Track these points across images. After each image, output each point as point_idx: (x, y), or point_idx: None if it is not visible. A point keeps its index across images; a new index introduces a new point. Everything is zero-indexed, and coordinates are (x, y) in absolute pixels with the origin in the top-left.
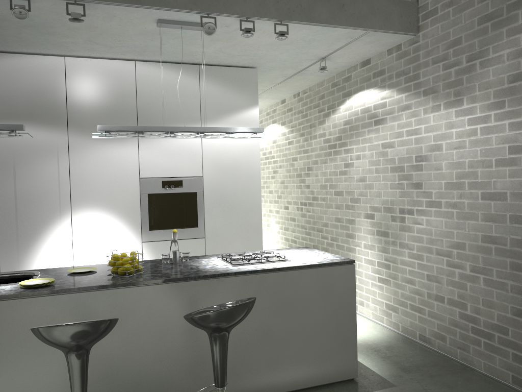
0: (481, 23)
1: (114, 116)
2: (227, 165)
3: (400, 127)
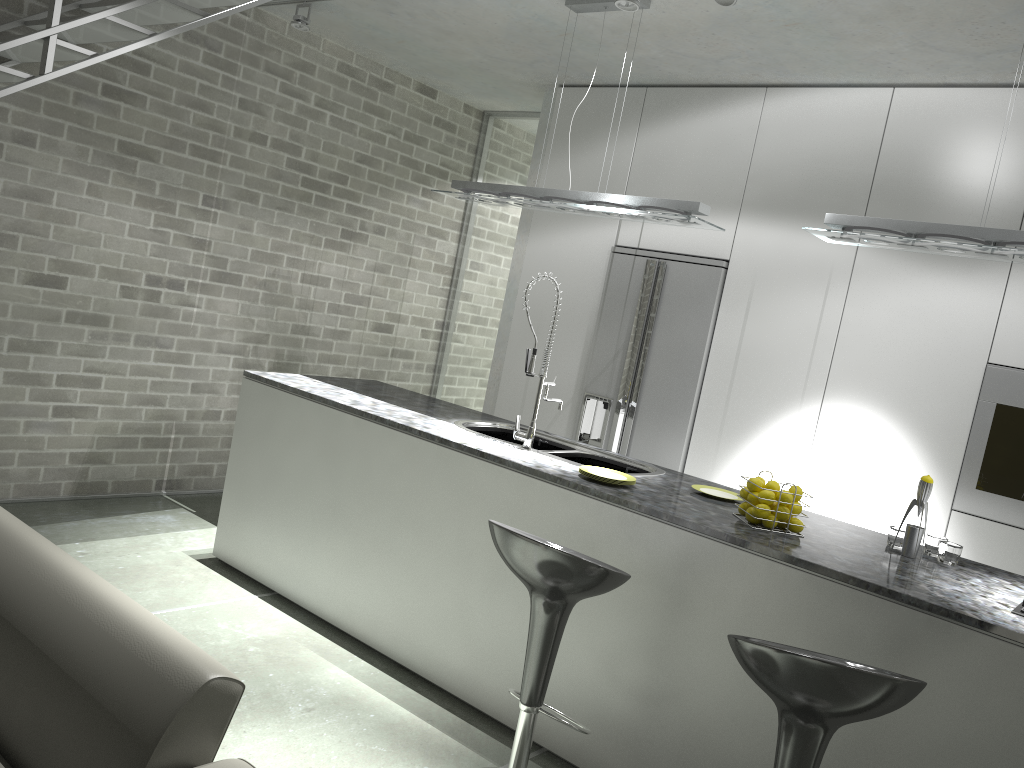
0: None
1: (966, 216)
2: None
3: None
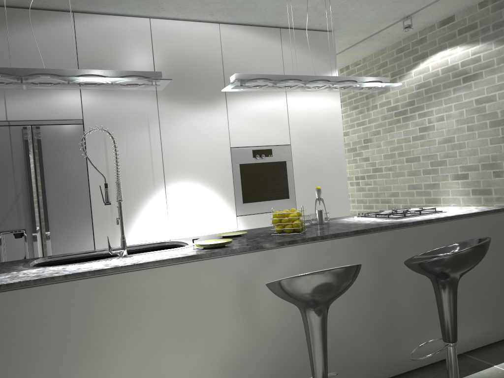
0: None
1: (202, 82)
2: (312, 132)
3: (502, 79)
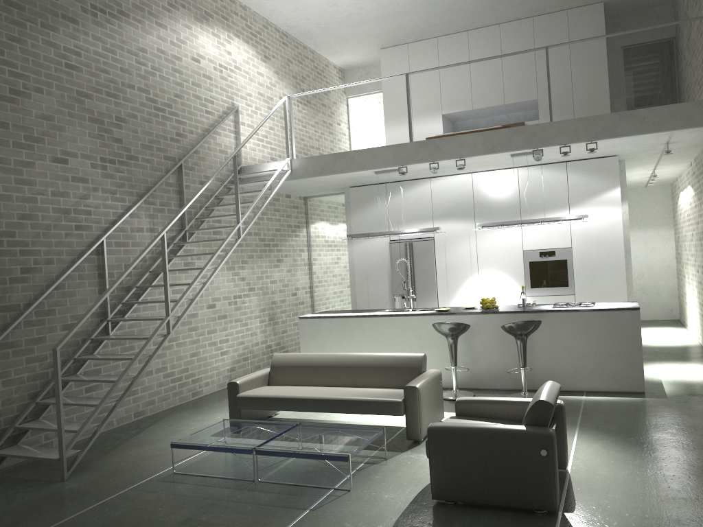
0: None
1: (504, 208)
2: (592, 237)
3: None
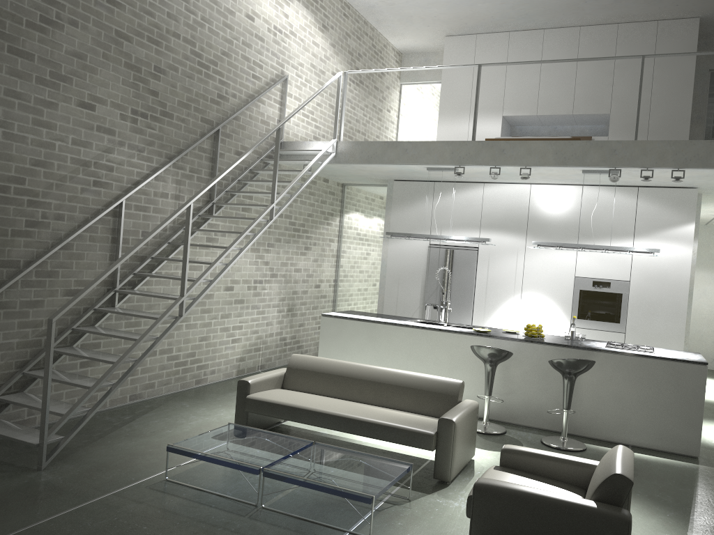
0: None
1: (561, 228)
2: (654, 273)
3: None
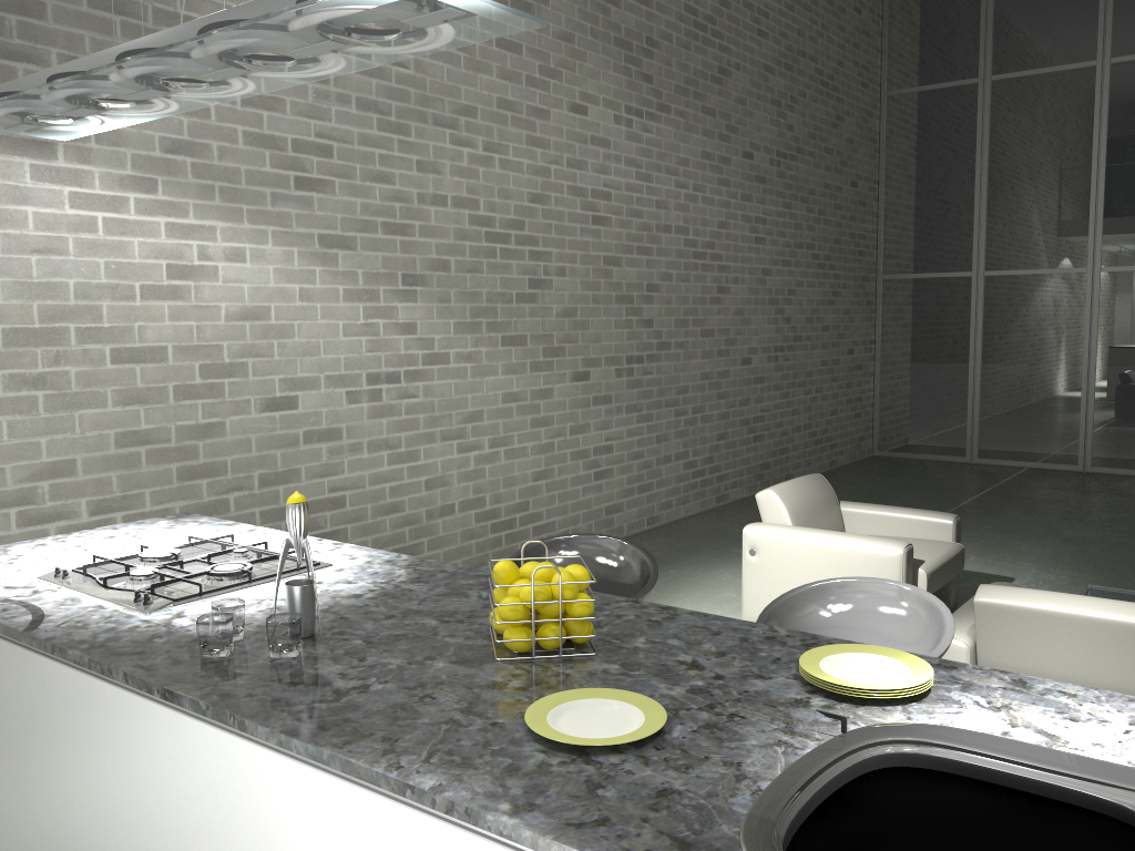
0: (98, 6)
1: None
2: None
3: None
